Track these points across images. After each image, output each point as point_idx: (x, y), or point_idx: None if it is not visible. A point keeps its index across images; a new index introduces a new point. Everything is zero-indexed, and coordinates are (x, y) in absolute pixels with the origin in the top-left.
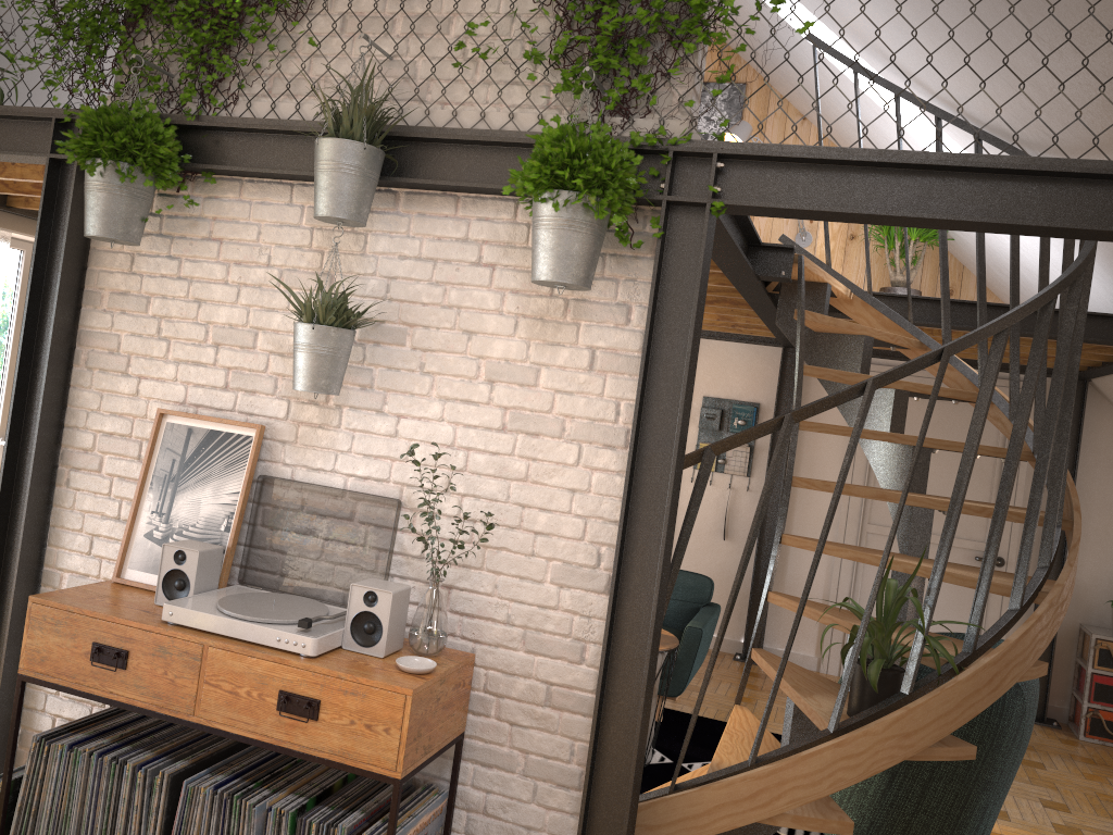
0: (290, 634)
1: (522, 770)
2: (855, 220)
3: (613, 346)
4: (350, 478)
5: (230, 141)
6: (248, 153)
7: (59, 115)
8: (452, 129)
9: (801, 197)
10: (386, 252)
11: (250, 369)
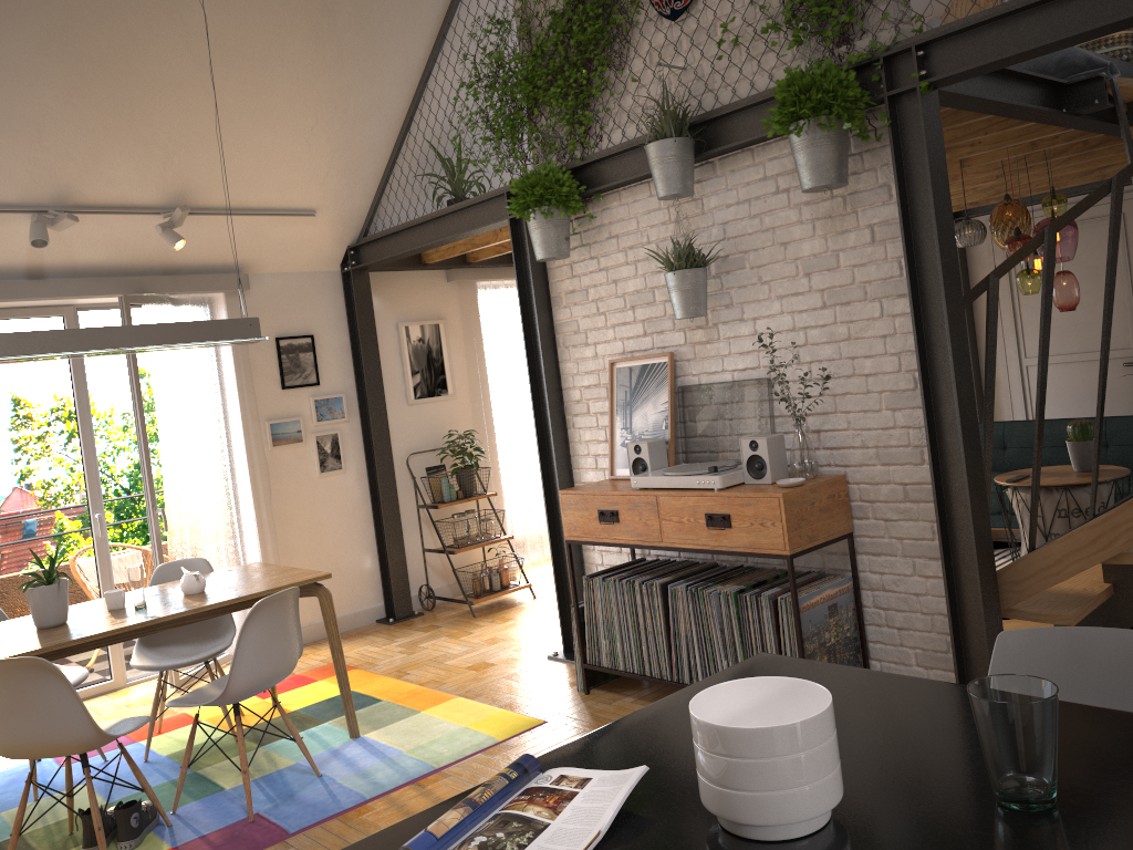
0: (704, 477)
1: (901, 553)
2: (1042, 52)
3: (884, 219)
4: (735, 373)
5: (604, 167)
6: (616, 171)
7: (507, 190)
8: (734, 103)
9: (991, 52)
10: (716, 206)
11: (655, 317)
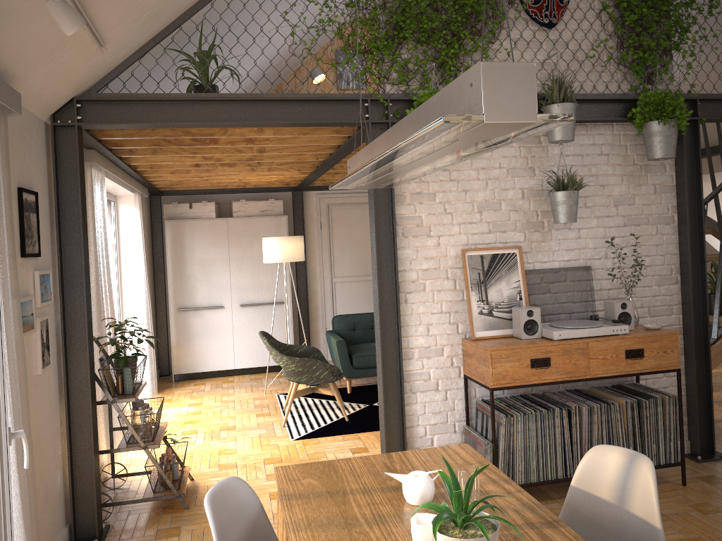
0: (617, 326)
1: None
2: None
3: (662, 182)
4: (561, 262)
5: None
6: None
7: (372, 98)
8: (584, 94)
9: None
10: (558, 154)
11: (500, 220)
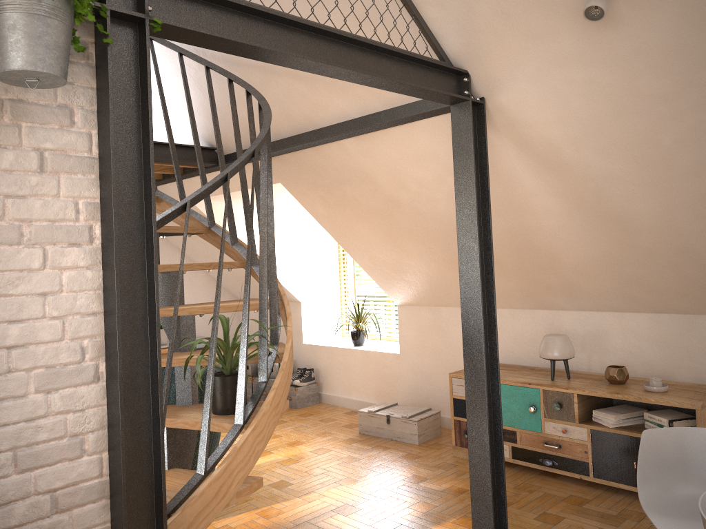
0: None
1: None
2: (237, 51)
3: (62, 147)
4: None
5: None
6: None
7: None
8: None
9: (205, 27)
10: None
11: None
